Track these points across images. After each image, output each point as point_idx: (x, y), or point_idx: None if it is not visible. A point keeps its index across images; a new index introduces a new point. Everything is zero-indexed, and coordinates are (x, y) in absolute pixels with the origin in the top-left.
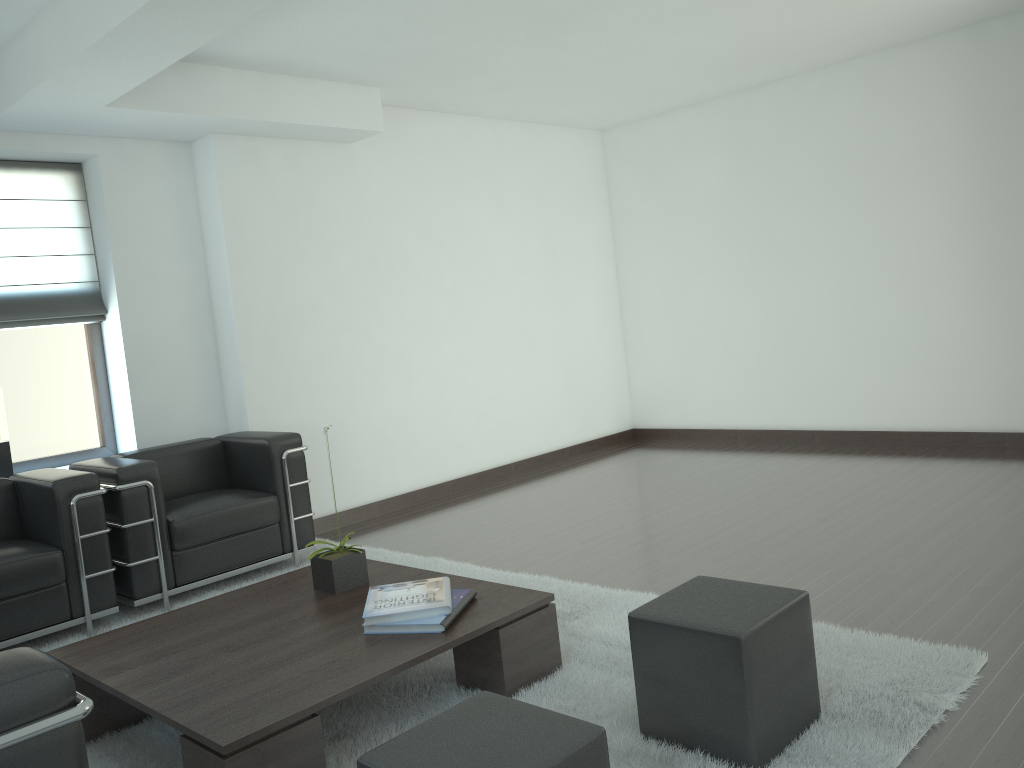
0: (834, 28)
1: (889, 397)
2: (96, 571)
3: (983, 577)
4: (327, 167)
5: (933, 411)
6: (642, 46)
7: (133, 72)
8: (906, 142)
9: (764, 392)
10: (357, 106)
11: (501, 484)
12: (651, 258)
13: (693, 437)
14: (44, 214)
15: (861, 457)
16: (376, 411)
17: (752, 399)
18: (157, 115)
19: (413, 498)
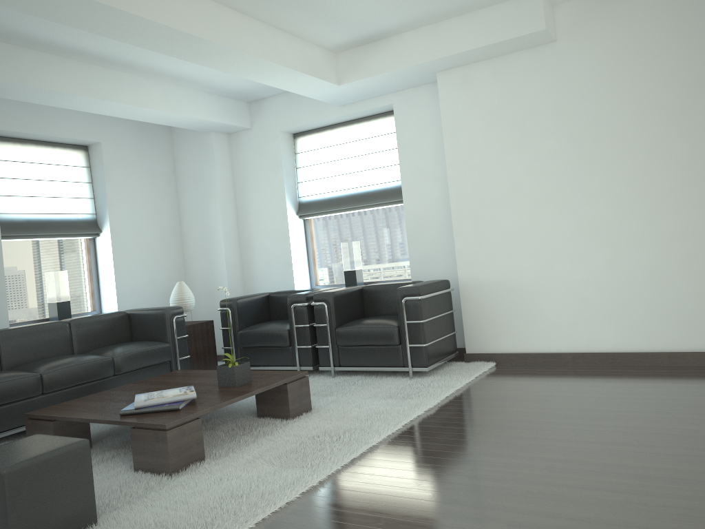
0: None
1: None
2: (302, 345)
3: None
4: (530, 69)
5: None
6: None
7: (289, 75)
8: None
9: None
10: (516, 17)
11: None
12: None
13: None
14: (384, 143)
15: None
16: (574, 275)
17: None
18: (374, 79)
19: (613, 359)
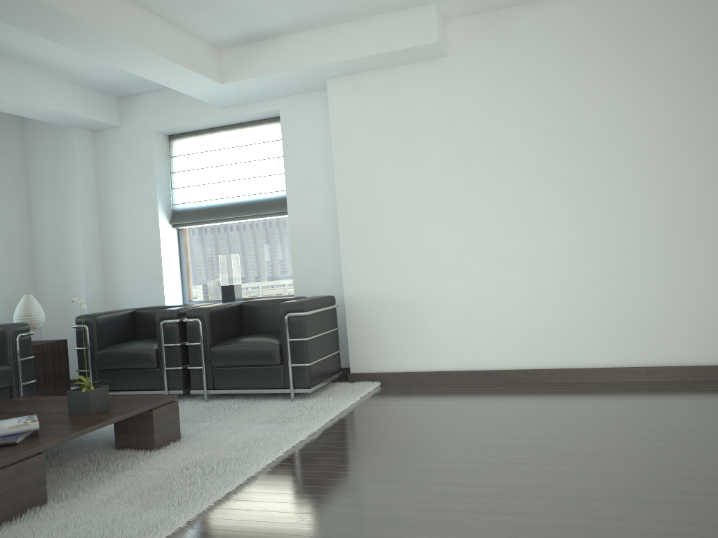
0: None
1: None
2: (171, 366)
3: None
4: (422, 83)
5: None
6: None
7: (166, 66)
8: None
9: None
10: (410, 27)
11: (600, 386)
12: None
13: None
14: (269, 150)
15: None
16: (460, 292)
17: None
18: (260, 80)
19: (496, 376)
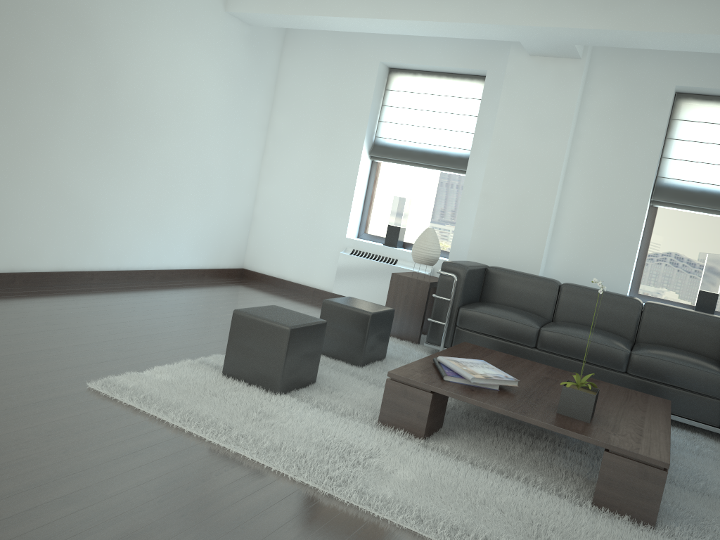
0: None
1: None
2: None
3: None
4: None
5: None
6: None
7: None
8: None
9: None
10: None
11: None
12: None
13: None
14: None
15: None
16: None
17: None
18: None
19: None
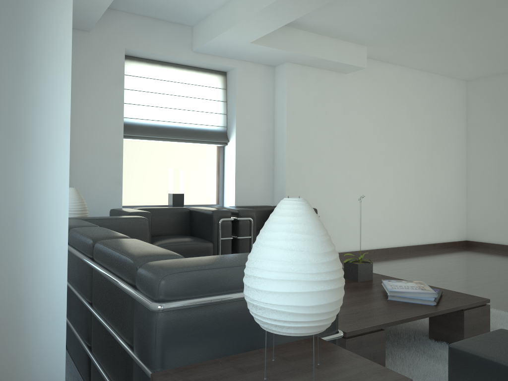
0: None
1: None
2: None
3: None
4: (334, 84)
5: None
6: None
7: (273, 24)
8: None
9: None
10: (355, 54)
11: (398, 256)
12: (489, 149)
13: (504, 249)
14: (209, 93)
15: None
16: (342, 207)
17: None
18: (269, 49)
19: (354, 254)
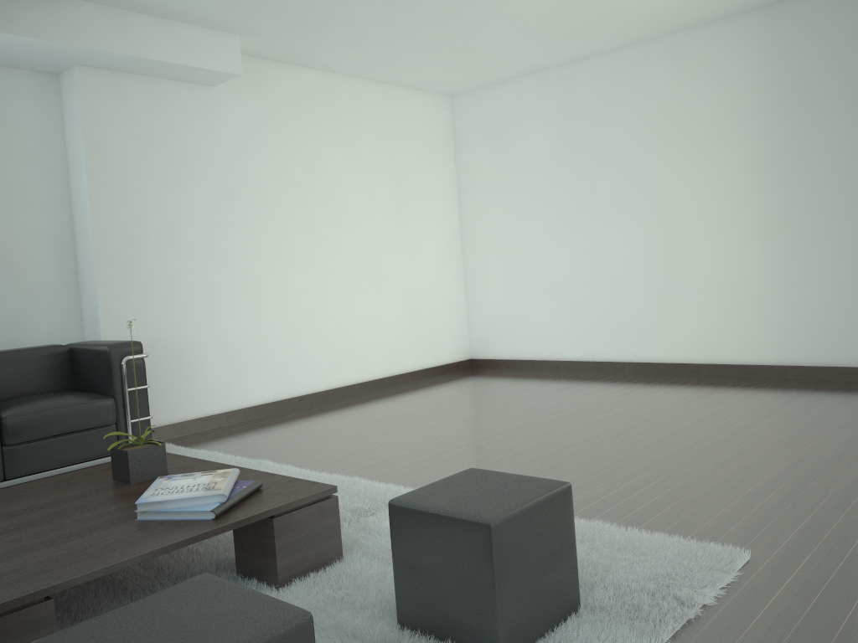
0: (647, 0)
1: (690, 333)
2: None
3: (755, 484)
4: (190, 106)
5: (727, 346)
6: (476, 7)
7: None
8: (709, 108)
9: (583, 328)
10: (217, 50)
11: (344, 401)
12: (490, 208)
13: (522, 367)
14: None
15: (663, 384)
16: (228, 330)
17: (573, 334)
18: (16, 40)
19: (261, 411)
